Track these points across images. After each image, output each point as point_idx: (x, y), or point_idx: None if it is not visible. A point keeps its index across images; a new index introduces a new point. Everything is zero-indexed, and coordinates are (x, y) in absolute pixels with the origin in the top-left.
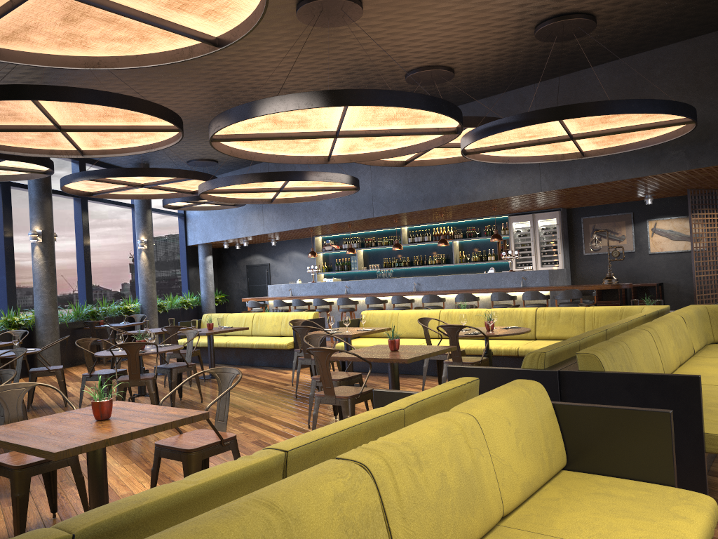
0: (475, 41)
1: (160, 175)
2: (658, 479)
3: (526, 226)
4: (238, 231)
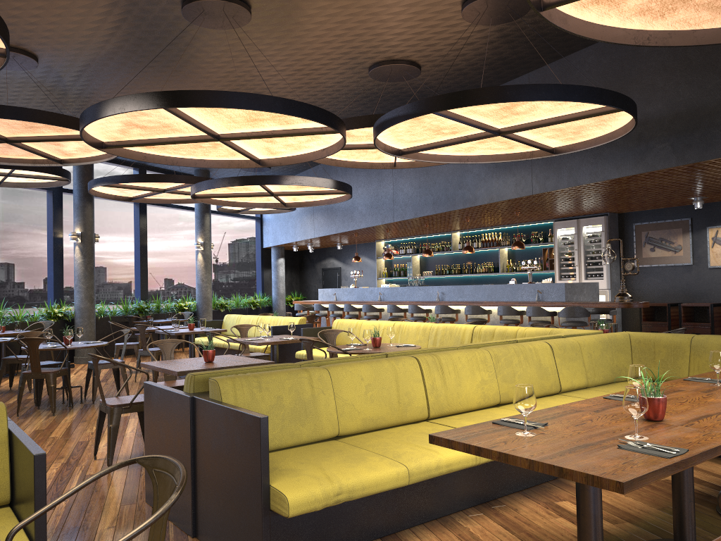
0: (409, 31)
1: (160, 180)
2: (31, 532)
3: (571, 233)
4: (296, 234)
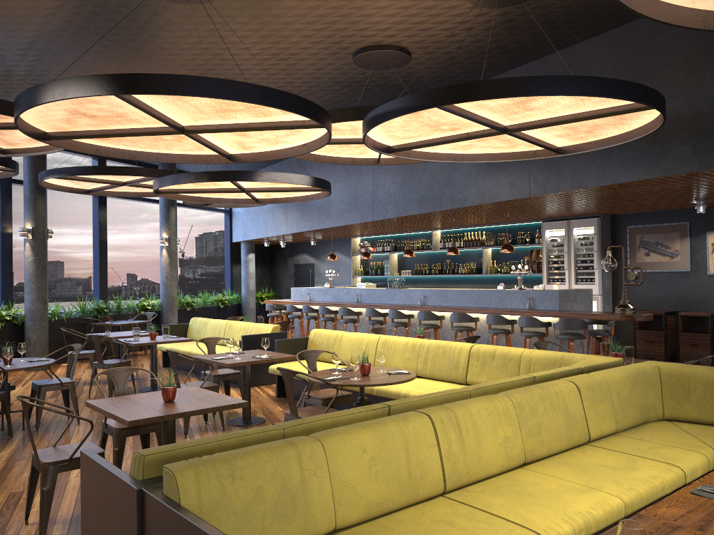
0: (402, 12)
1: (119, 173)
2: None
3: (561, 234)
4: (268, 229)
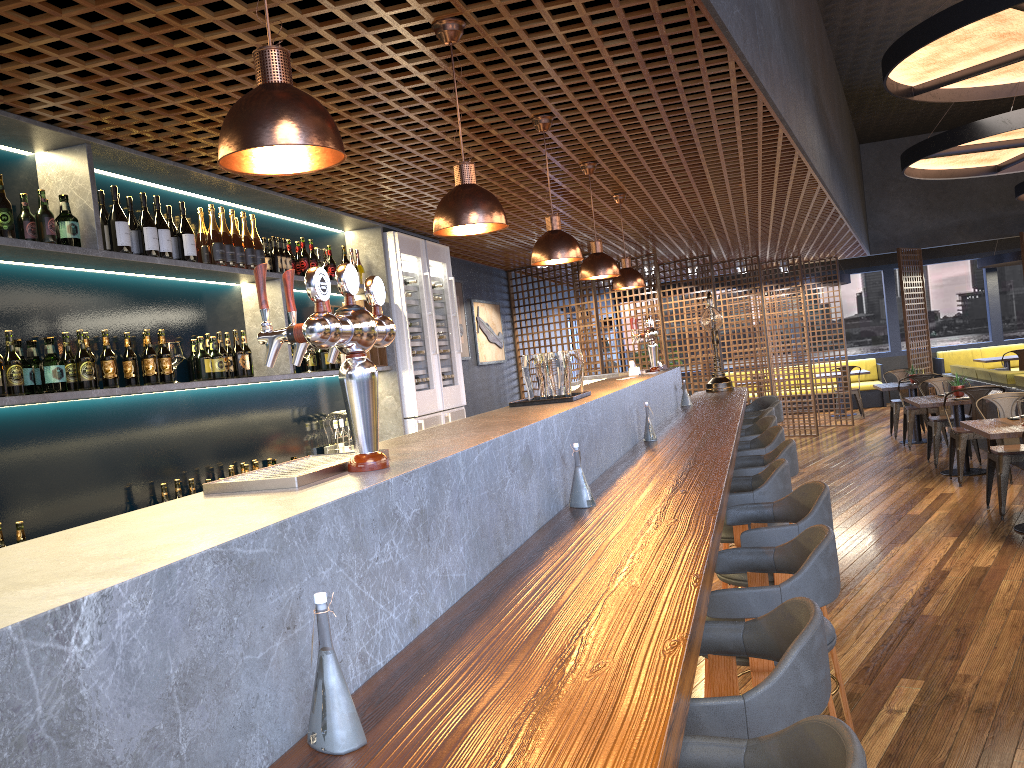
0: None
1: None
2: None
3: (418, 270)
4: None
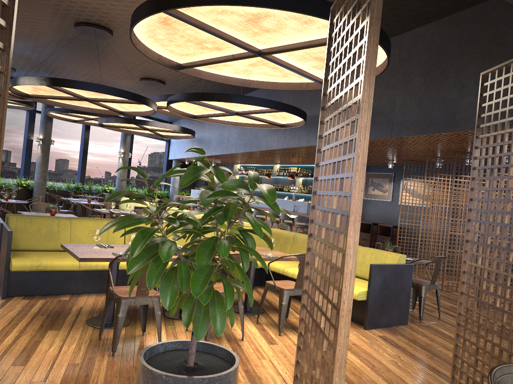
0: None
1: (84, 113)
2: None
3: None
4: (184, 154)
